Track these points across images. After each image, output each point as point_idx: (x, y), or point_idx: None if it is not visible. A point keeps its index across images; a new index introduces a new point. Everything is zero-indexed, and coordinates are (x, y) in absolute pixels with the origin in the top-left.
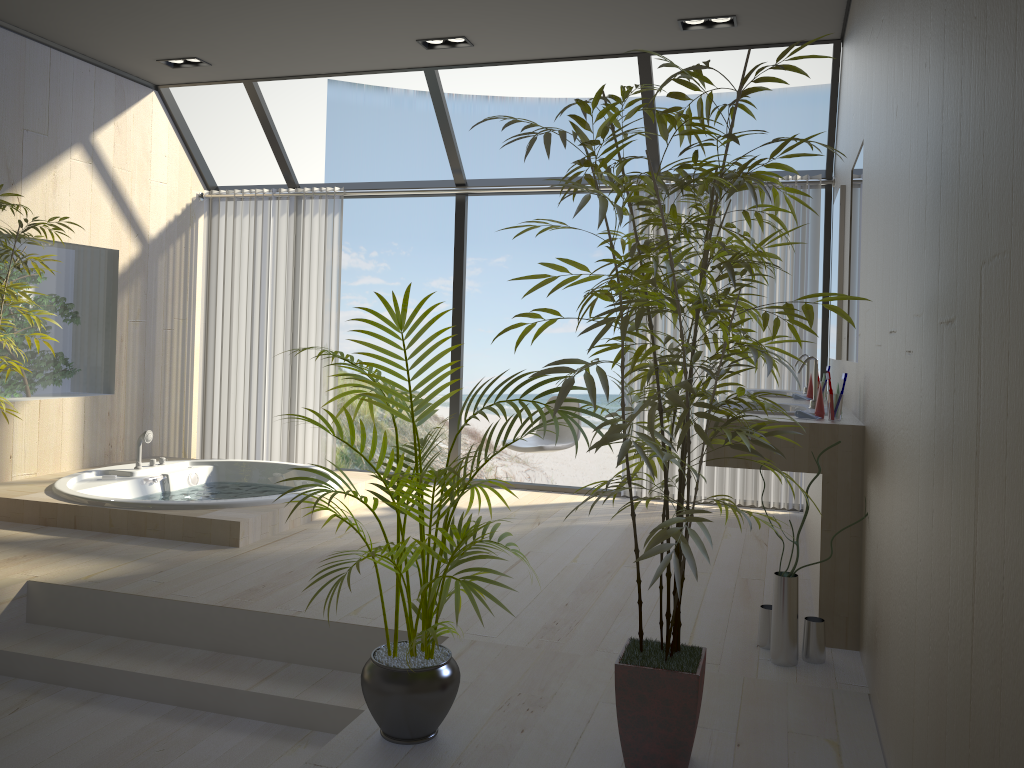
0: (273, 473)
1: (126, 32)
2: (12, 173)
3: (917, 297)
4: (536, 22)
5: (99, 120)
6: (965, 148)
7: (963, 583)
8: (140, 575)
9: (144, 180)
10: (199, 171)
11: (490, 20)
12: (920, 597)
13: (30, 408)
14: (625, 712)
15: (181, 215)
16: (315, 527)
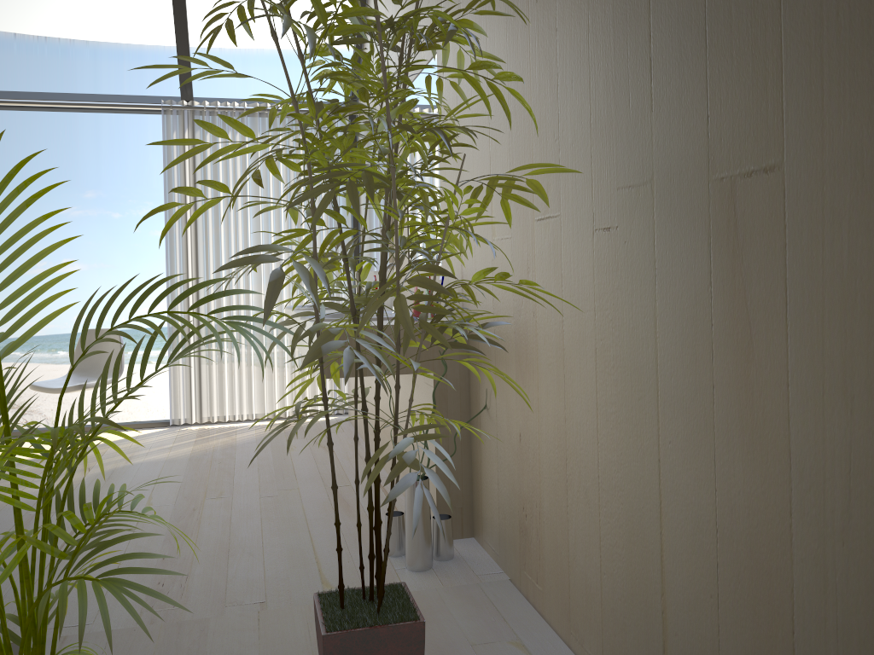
0: None
1: None
2: None
3: (629, 167)
4: None
5: None
6: None
7: (849, 461)
8: None
9: None
10: None
11: None
12: (674, 481)
13: None
14: None
15: None
16: None
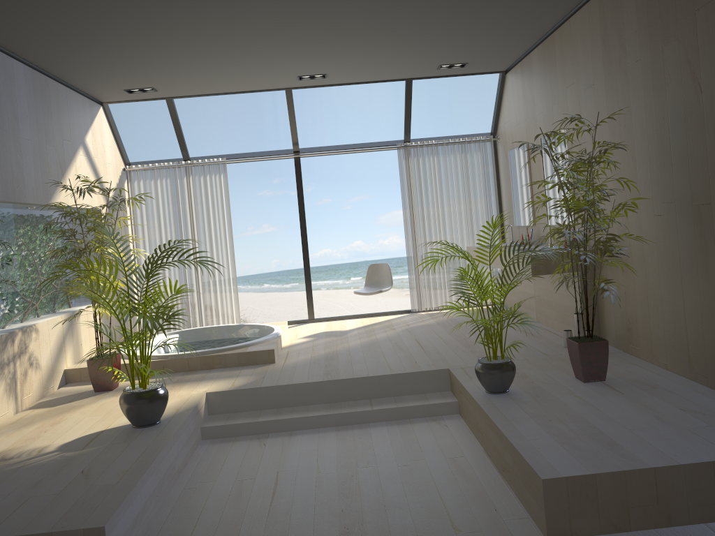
0: (217, 332)
1: (126, 77)
2: (62, 168)
3: (666, 196)
4: (370, 67)
5: (86, 128)
6: (712, 153)
7: None
8: (257, 380)
9: (104, 163)
10: (122, 154)
11: (348, 67)
12: (687, 293)
13: (84, 313)
14: (583, 360)
15: (118, 183)
16: (291, 350)
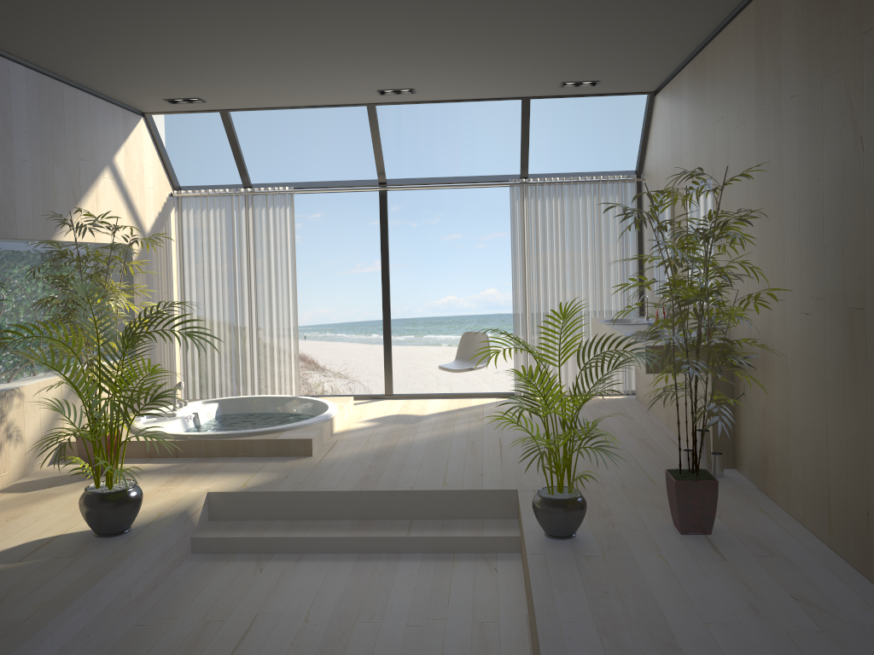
0: (266, 404)
1: (159, 84)
2: (76, 194)
3: (816, 289)
4: (469, 82)
5: (116, 145)
6: (871, 238)
7: None
8: (277, 480)
9: (141, 188)
10: (169, 176)
11: (439, 81)
12: (832, 428)
13: None
14: (681, 504)
15: (161, 212)
16: (341, 438)
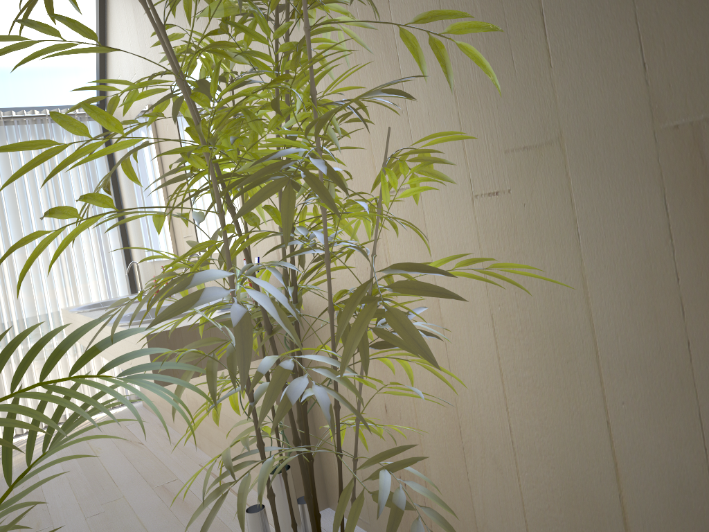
0: None
1: None
2: None
3: (521, 128)
4: None
5: None
6: None
7: None
8: None
9: None
10: None
11: None
12: (634, 442)
13: None
14: None
15: None
16: None
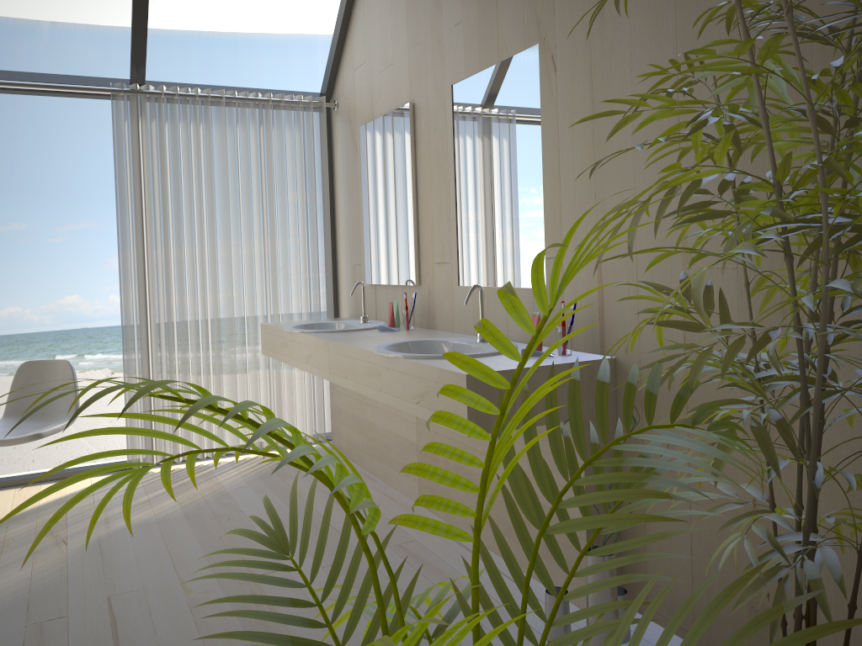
0: None
1: None
2: None
3: None
4: None
5: None
6: None
7: None
8: None
9: None
10: None
11: None
12: None
13: None
14: None
15: None
16: None
